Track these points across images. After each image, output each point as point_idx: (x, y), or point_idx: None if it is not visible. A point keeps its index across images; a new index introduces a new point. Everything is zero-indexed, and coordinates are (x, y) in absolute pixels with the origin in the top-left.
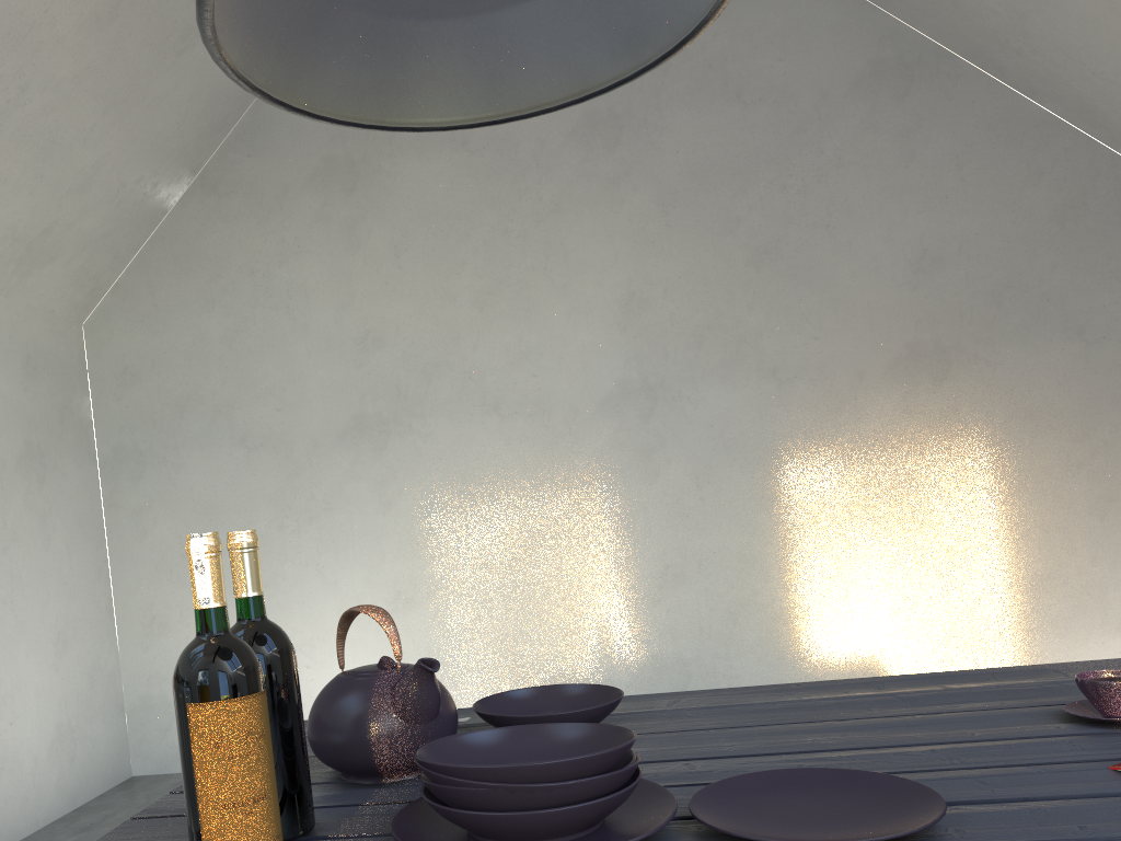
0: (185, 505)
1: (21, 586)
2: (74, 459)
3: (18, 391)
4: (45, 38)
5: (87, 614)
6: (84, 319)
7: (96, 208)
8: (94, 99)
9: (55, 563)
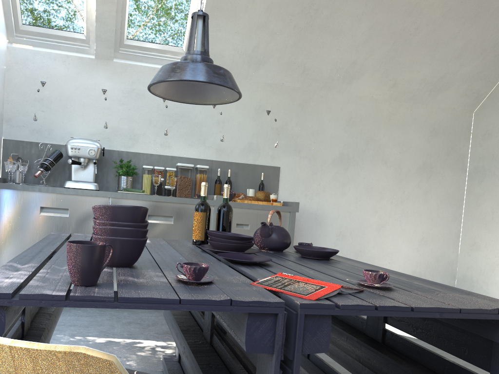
0: (498, 195)
1: (406, 216)
2: (451, 170)
3: (423, 142)
4: (423, 7)
5: (441, 234)
6: (474, 110)
7: (469, 63)
8: (456, 20)
9: (427, 211)
